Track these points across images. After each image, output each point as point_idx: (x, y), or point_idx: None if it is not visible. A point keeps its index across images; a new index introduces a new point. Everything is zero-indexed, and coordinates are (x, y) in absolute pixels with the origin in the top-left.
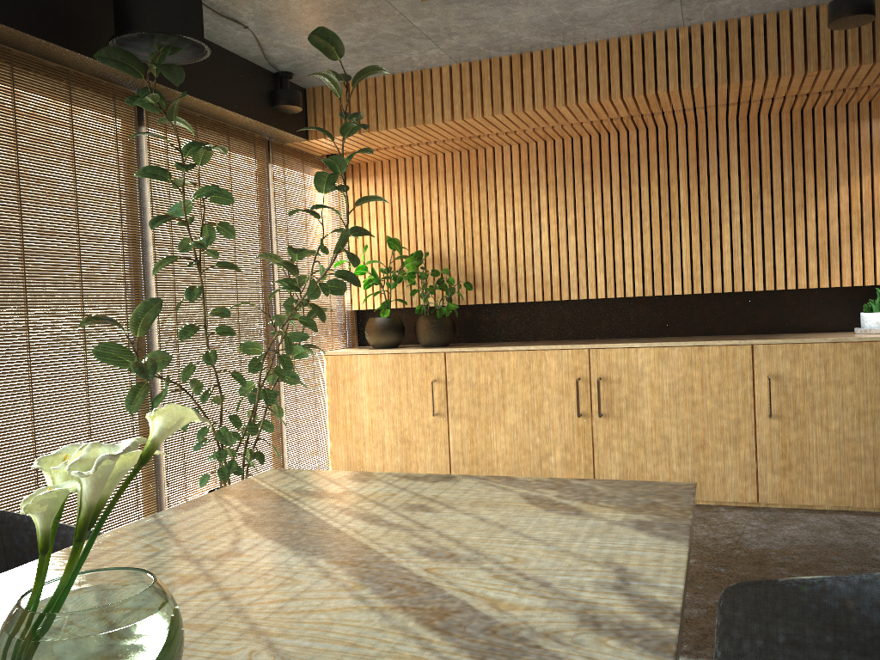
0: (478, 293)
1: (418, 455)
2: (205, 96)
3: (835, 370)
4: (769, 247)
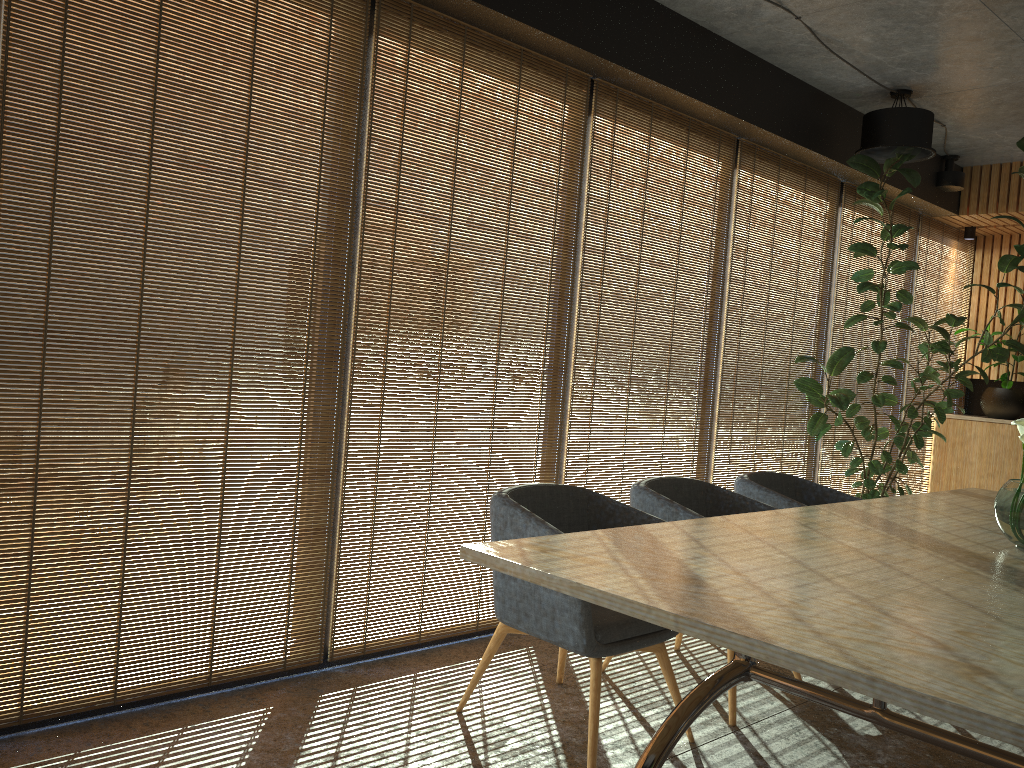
0: None
1: None
2: (892, 182)
3: None
4: None
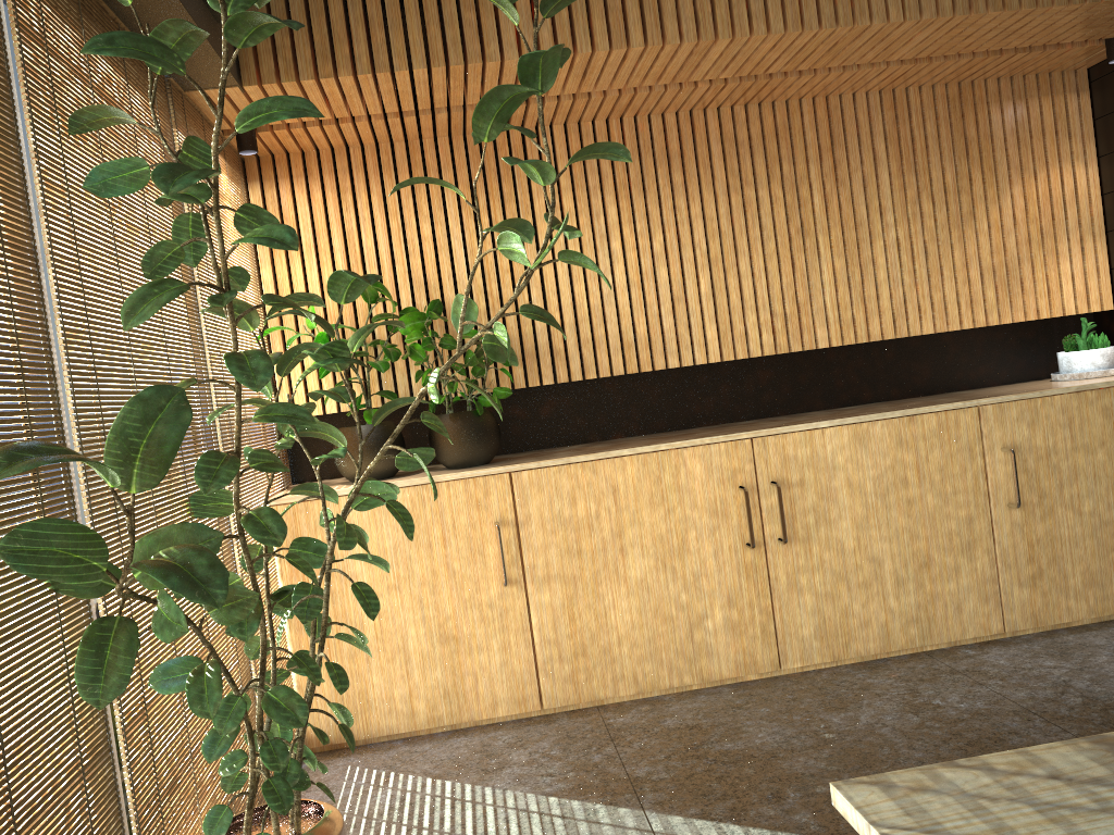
0: (516, 370)
1: (475, 659)
2: None
3: (1082, 430)
4: (936, 273)
